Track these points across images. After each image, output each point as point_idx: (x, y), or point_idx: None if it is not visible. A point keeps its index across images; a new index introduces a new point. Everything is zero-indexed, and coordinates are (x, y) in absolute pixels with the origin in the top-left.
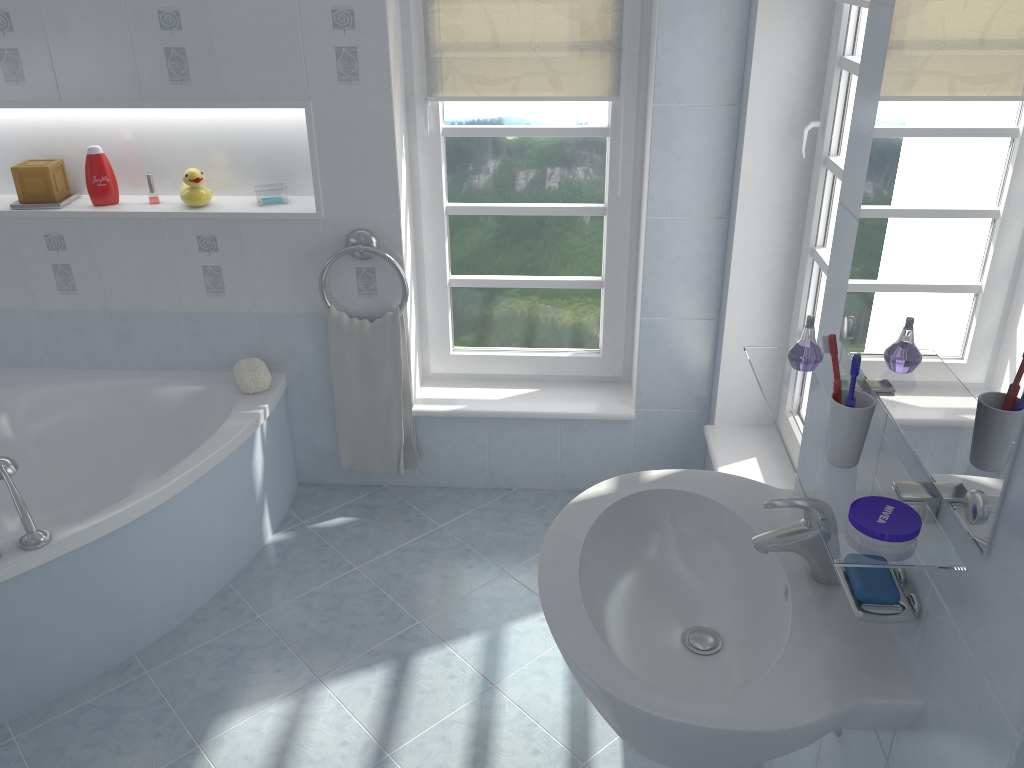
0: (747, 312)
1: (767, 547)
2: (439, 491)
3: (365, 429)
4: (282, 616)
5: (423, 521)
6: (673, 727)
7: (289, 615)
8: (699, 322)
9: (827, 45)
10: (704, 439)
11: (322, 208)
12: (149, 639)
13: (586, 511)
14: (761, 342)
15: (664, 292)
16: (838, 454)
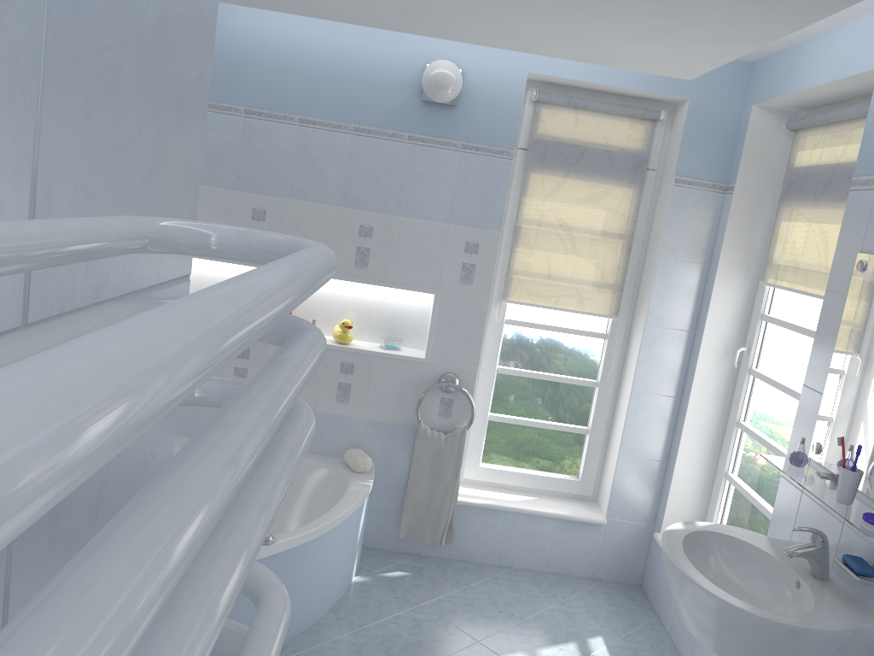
0: (690, 458)
1: (793, 553)
2: (462, 563)
3: (423, 509)
4: (381, 628)
5: (458, 580)
6: (776, 626)
7: (386, 628)
8: (655, 462)
9: (750, 306)
10: (648, 544)
11: (429, 356)
12: (295, 631)
13: (675, 535)
14: (696, 479)
15: (635, 439)
16: (844, 496)
